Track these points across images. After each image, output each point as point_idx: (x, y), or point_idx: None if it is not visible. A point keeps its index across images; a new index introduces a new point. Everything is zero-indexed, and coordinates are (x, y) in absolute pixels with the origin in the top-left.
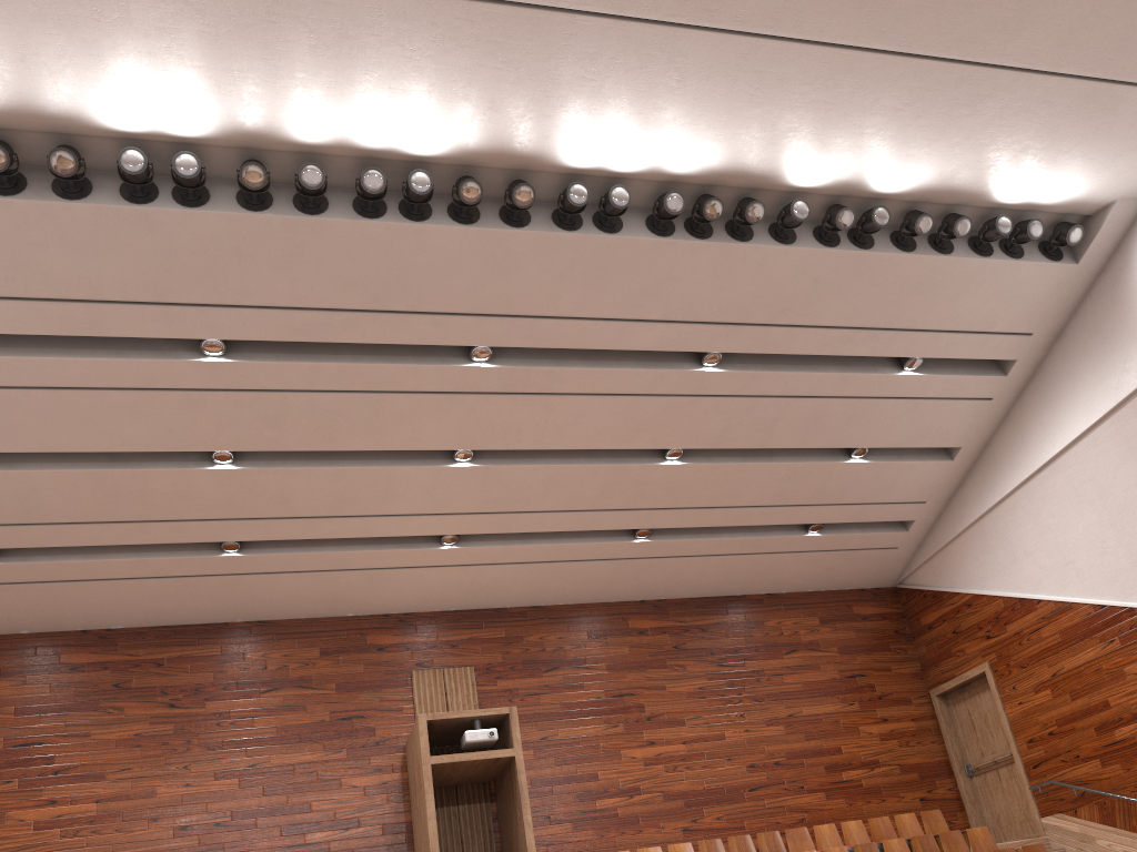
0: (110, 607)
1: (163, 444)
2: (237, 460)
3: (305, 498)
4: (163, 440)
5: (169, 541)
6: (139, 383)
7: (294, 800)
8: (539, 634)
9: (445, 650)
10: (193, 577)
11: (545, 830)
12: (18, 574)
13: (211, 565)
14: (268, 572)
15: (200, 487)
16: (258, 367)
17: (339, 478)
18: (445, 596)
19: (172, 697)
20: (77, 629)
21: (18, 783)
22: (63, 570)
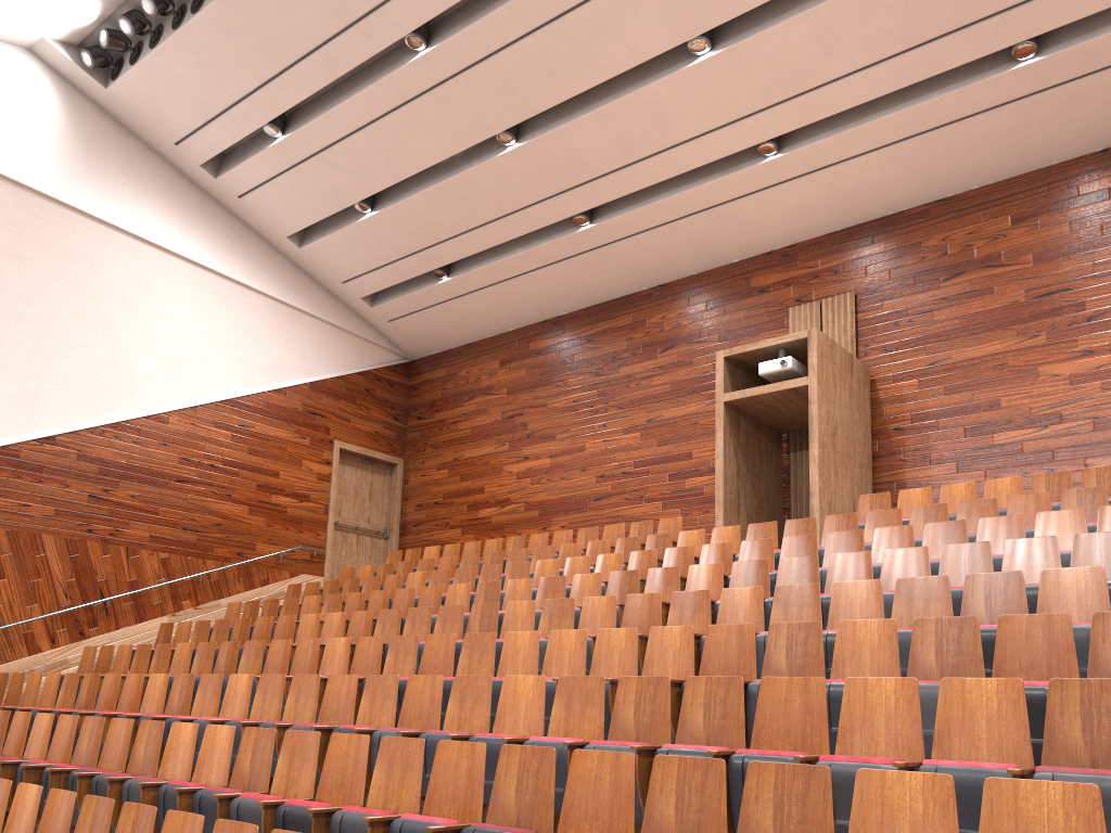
0: (544, 297)
1: (456, 145)
2: (521, 138)
3: (594, 153)
4: (453, 142)
5: (533, 229)
6: (399, 99)
7: (680, 449)
8: (941, 234)
9: (827, 279)
10: (576, 256)
11: (921, 472)
12: (468, 284)
13: (579, 242)
14: (629, 237)
15: (511, 173)
16: (453, 44)
17: (603, 122)
18: (817, 216)
19: (597, 367)
20: (539, 321)
21: (508, 445)
22: (490, 274)
